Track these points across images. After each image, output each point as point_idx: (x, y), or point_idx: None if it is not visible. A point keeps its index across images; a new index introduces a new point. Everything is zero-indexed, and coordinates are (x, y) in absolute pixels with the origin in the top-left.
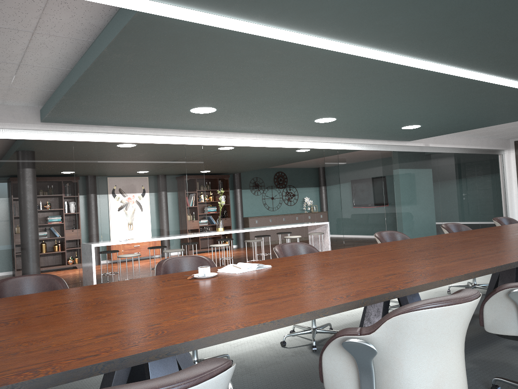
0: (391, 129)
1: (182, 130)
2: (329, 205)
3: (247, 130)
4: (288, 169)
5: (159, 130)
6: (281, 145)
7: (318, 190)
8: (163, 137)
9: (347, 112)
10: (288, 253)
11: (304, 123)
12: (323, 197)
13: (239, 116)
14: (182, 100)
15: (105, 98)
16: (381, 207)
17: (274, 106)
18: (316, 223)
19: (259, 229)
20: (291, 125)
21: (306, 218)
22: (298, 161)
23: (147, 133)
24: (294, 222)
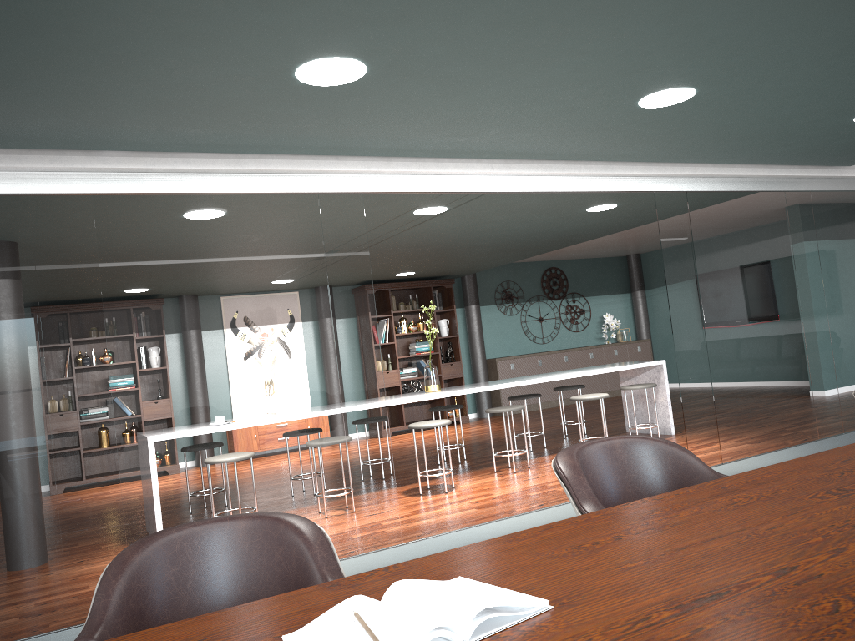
0: (826, 125)
1: (307, 157)
2: (674, 323)
3: (468, 149)
4: (568, 263)
5: (249, 159)
6: (554, 187)
7: (629, 299)
8: (261, 177)
9: (733, 58)
10: (601, 475)
11: (610, 113)
12: (640, 312)
13: (436, 93)
14: (252, 26)
15: (13, 28)
16: (795, 321)
17: (529, 40)
18: (639, 363)
19: (515, 384)
20: (576, 123)
21: (610, 354)
22: (589, 238)
23: (218, 167)
24: (586, 364)
